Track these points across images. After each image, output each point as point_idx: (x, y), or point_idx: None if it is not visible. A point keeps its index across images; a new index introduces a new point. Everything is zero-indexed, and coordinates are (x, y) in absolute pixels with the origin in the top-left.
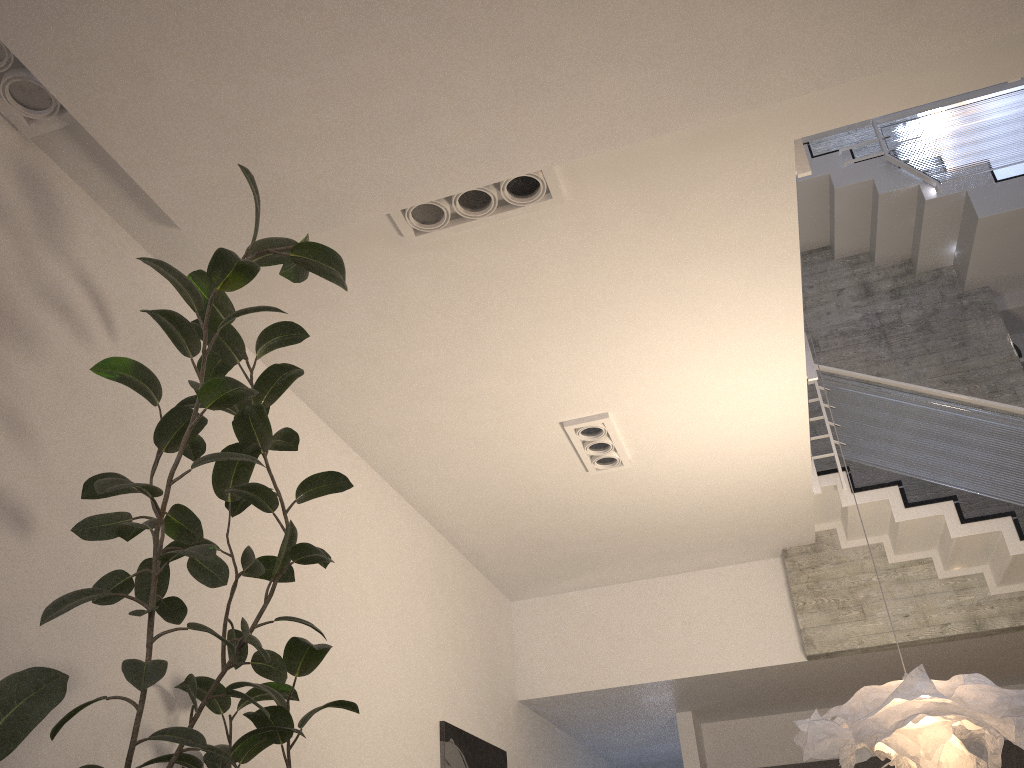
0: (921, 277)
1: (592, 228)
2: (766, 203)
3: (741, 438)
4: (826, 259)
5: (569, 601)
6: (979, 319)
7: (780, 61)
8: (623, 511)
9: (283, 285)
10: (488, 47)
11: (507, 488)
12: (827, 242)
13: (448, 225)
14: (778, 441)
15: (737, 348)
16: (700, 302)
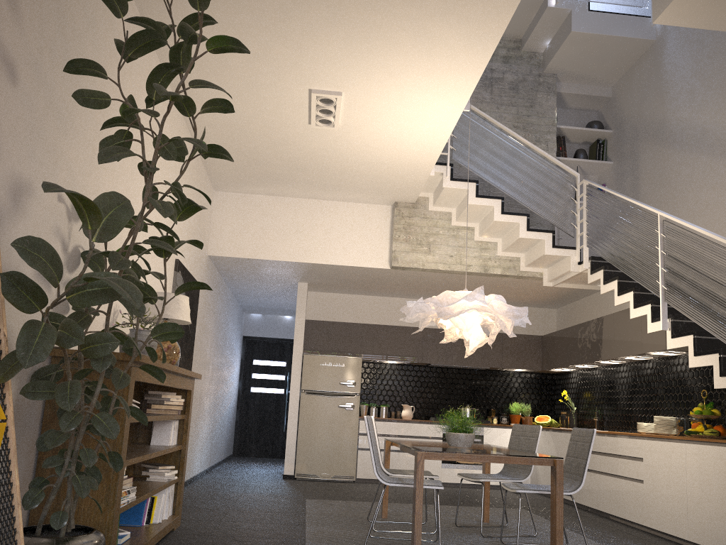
0: (523, 54)
1: None
2: (501, 2)
3: (409, 132)
4: None
5: (254, 200)
6: (545, 93)
7: None
8: (317, 154)
9: None
10: None
11: (252, 119)
12: None
13: None
14: (428, 140)
15: (437, 79)
16: (432, 45)
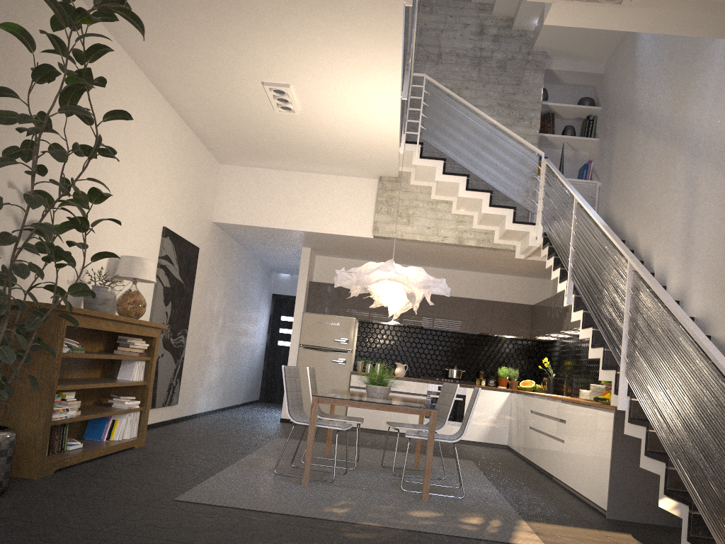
0: (514, 33)
1: None
2: (387, 13)
3: (363, 117)
4: None
5: (254, 173)
6: (532, 71)
7: None
8: (292, 135)
9: None
10: None
11: (226, 106)
12: None
13: None
14: (382, 123)
15: (365, 74)
16: (347, 47)
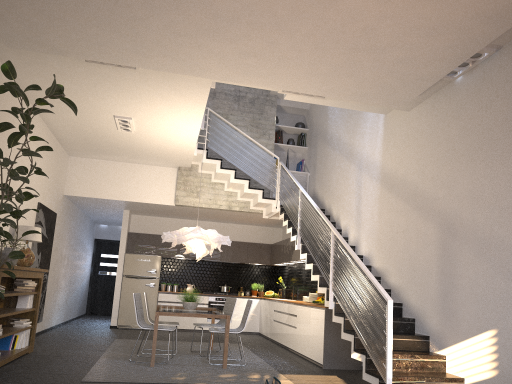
0: None
1: (145, 78)
2: (200, 90)
3: (175, 136)
4: None
5: (94, 162)
6: (269, 106)
7: (211, 72)
8: (126, 143)
9: (27, 54)
10: (131, 42)
11: (85, 125)
12: None
13: (98, 63)
14: (186, 140)
15: (181, 116)
16: (173, 103)
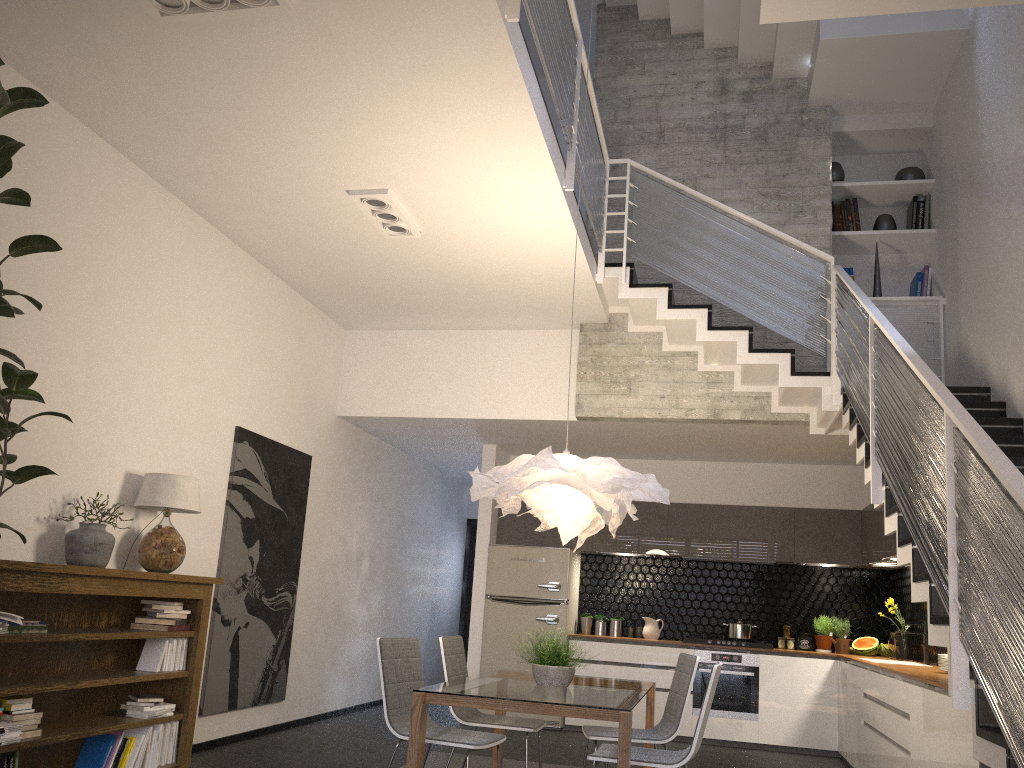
0: (775, 84)
1: (328, 34)
2: (483, 39)
3: (516, 228)
4: (697, 47)
5: (395, 338)
6: (811, 138)
7: None
8: (426, 272)
9: (50, 36)
10: None
11: (314, 237)
12: (702, 29)
13: (190, 12)
14: (551, 236)
15: (491, 154)
16: (446, 111)
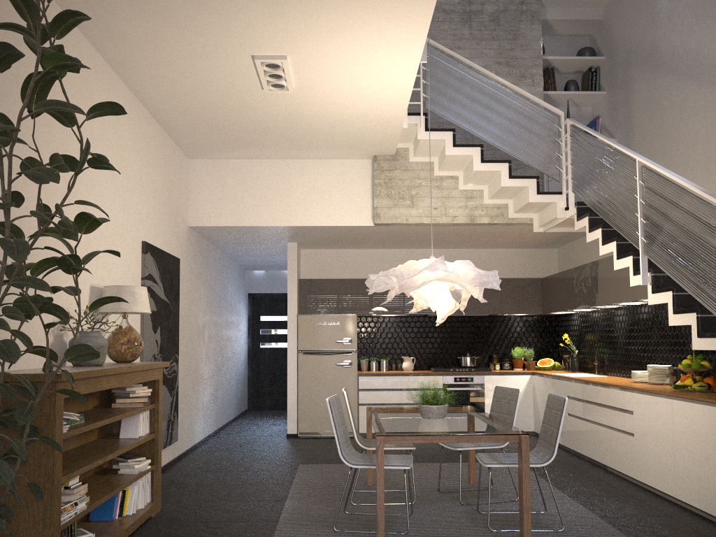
0: None
1: None
2: None
3: (369, 88)
4: None
5: (230, 166)
6: (528, 23)
7: None
8: (280, 117)
9: None
10: None
11: (203, 90)
12: None
13: None
14: (391, 94)
15: (383, 34)
16: (368, 0)
